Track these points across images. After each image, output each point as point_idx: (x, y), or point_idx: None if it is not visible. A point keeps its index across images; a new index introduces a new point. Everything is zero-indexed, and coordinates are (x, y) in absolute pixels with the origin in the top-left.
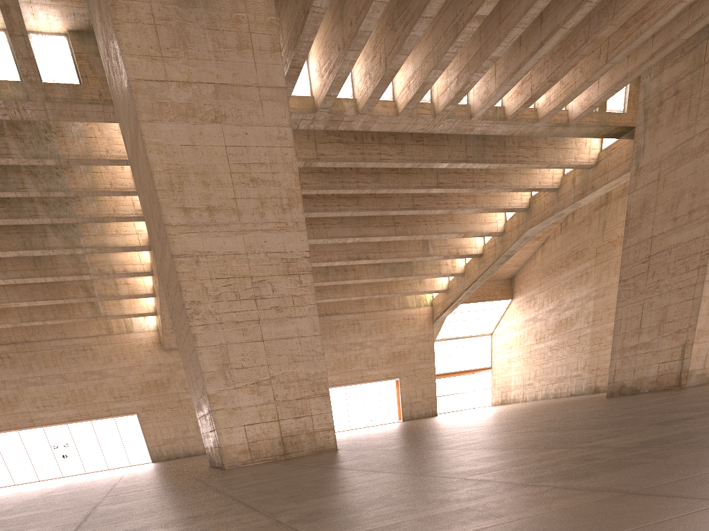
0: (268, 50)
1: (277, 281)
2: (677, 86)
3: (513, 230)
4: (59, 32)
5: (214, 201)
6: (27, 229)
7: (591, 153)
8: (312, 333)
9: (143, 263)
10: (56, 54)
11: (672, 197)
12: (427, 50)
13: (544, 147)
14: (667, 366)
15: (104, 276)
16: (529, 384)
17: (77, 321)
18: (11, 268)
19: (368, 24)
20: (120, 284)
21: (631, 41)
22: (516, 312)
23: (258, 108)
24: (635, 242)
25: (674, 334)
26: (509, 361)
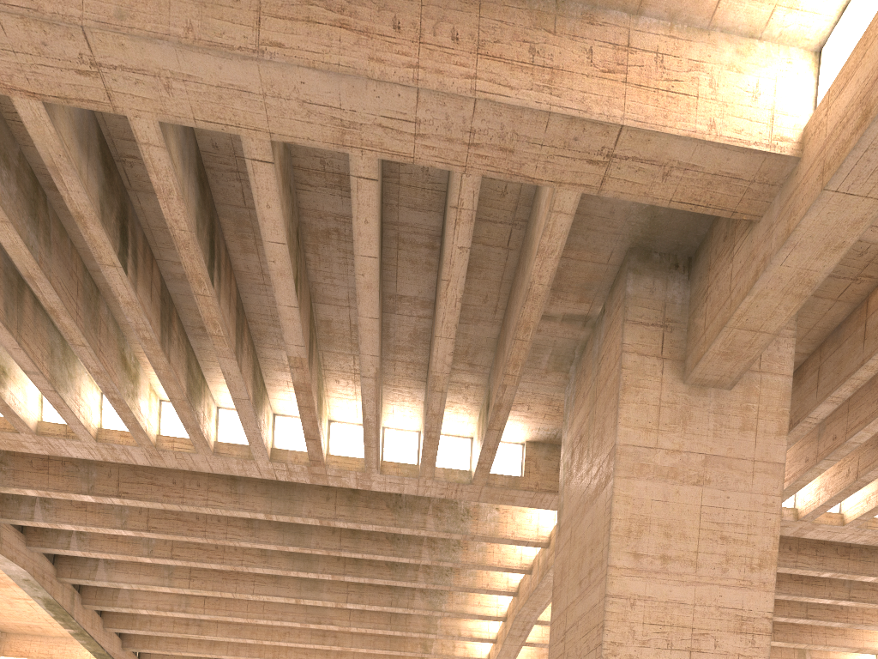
0: (773, 432)
1: (724, 636)
2: None
3: None
4: (518, 441)
5: (671, 551)
6: (398, 591)
7: None
8: None
9: (490, 632)
10: (508, 455)
11: None
12: None
13: None
14: None
15: (448, 637)
16: None
17: None
18: (367, 620)
19: (861, 436)
20: (458, 647)
21: None
22: None
23: (748, 477)
24: None
25: None
26: None
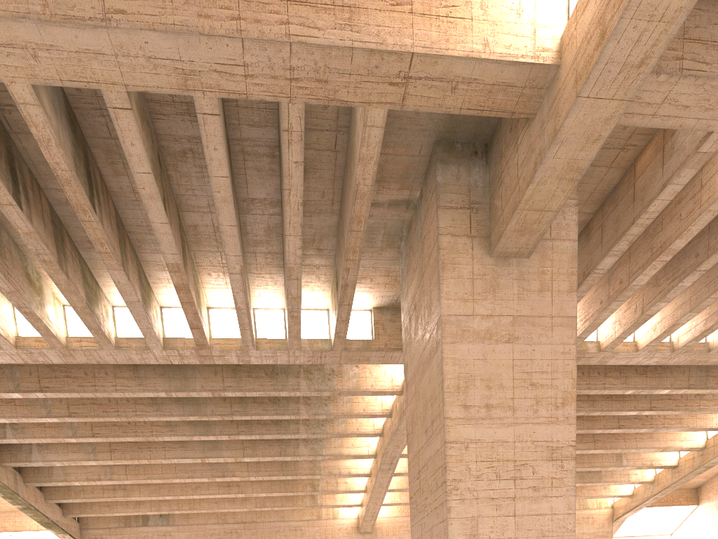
0: (566, 291)
1: (539, 464)
2: None
3: (716, 445)
4: (366, 308)
5: (493, 400)
6: (285, 442)
7: None
8: (566, 511)
9: (364, 468)
10: (359, 321)
11: None
12: (682, 300)
13: None
14: None
15: (331, 476)
16: None
17: (297, 508)
18: (263, 469)
19: (640, 279)
20: (340, 482)
21: None
22: (703, 516)
23: (548, 331)
24: None
25: None
26: None
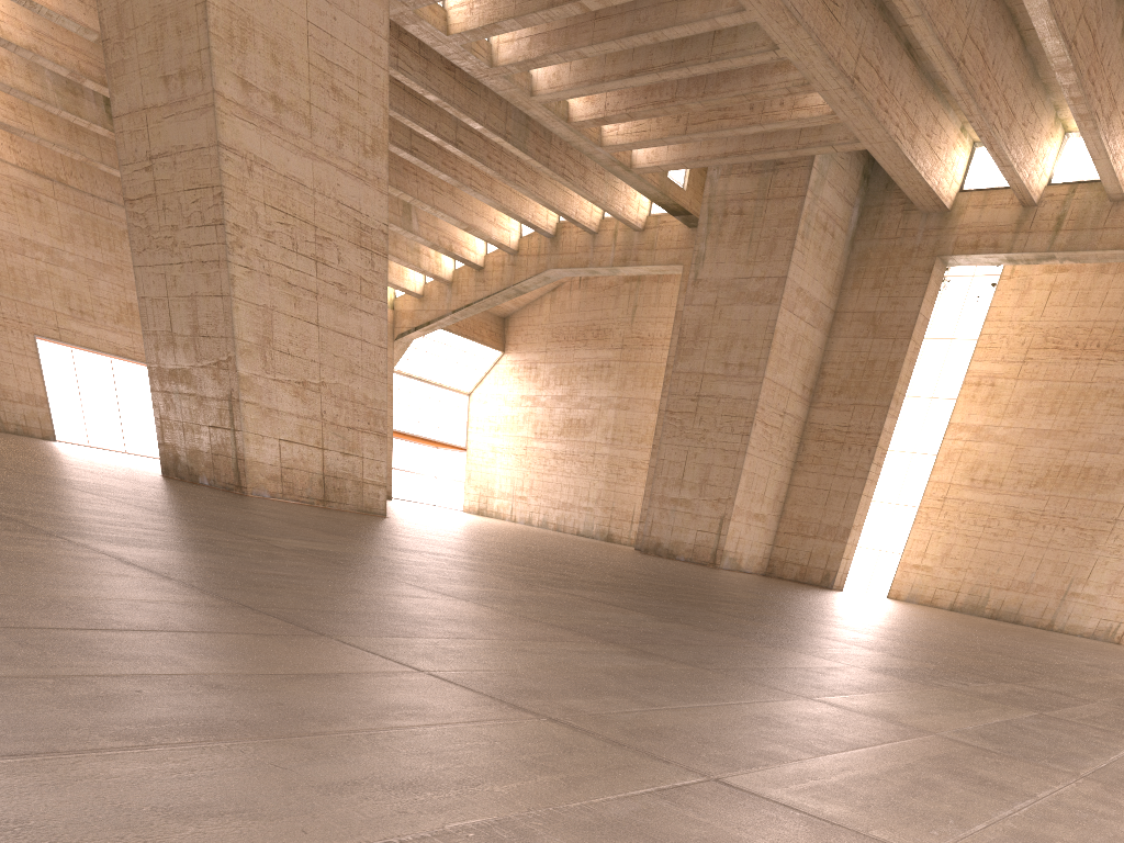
0: None
1: (346, 248)
2: (742, 206)
3: (531, 257)
4: None
5: (283, 92)
6: None
7: (640, 212)
8: (377, 342)
9: None
10: None
11: (726, 337)
12: None
13: (593, 173)
14: (705, 536)
15: None
16: (521, 497)
17: None
18: None
19: None
20: None
21: (711, 129)
22: (509, 377)
23: None
24: (686, 370)
25: (714, 502)
26: (494, 450)
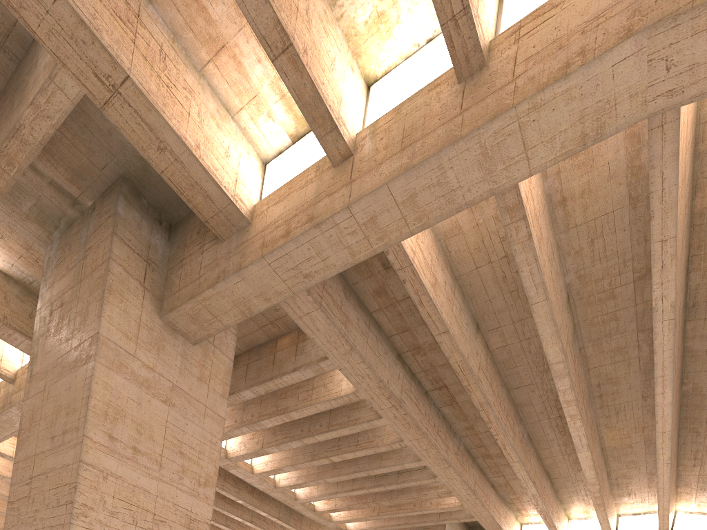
0: (220, 393)
1: (177, 527)
2: None
3: None
4: None
5: (141, 446)
6: None
7: None
8: None
9: None
10: None
11: None
12: (287, 455)
13: None
14: None
15: None
16: None
17: None
18: None
19: (267, 422)
20: None
21: (393, 513)
22: None
23: (201, 416)
24: None
25: None
26: None
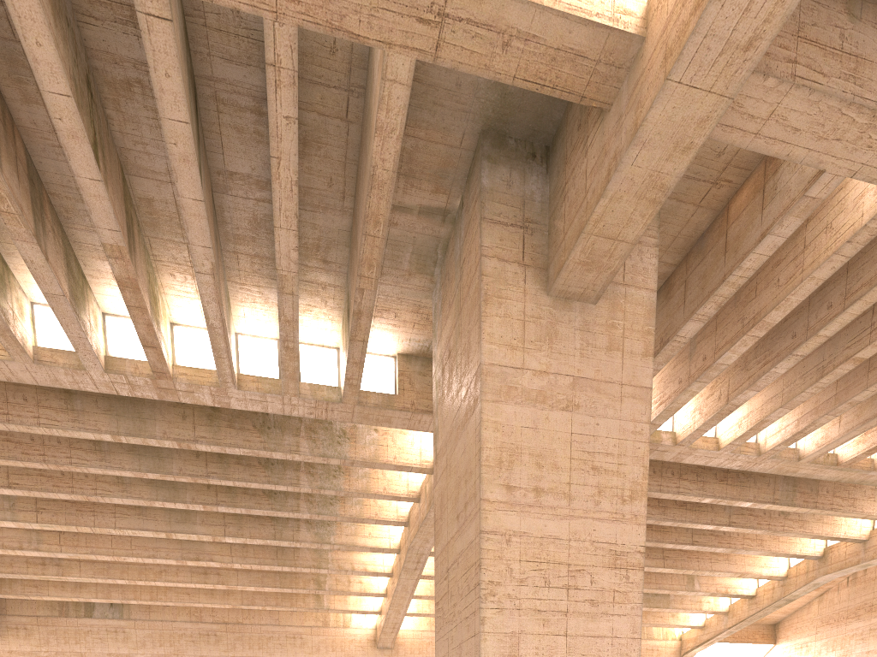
0: (640, 353)
1: (599, 572)
2: None
3: (799, 576)
4: (389, 354)
5: (544, 483)
6: (281, 522)
7: None
8: (630, 635)
9: (385, 565)
10: (379, 370)
11: None
12: (773, 392)
13: (862, 499)
14: None
15: (342, 572)
16: None
17: (297, 610)
18: (252, 555)
19: (728, 357)
20: (354, 582)
21: None
22: None
23: (616, 402)
24: None
25: None
26: None
